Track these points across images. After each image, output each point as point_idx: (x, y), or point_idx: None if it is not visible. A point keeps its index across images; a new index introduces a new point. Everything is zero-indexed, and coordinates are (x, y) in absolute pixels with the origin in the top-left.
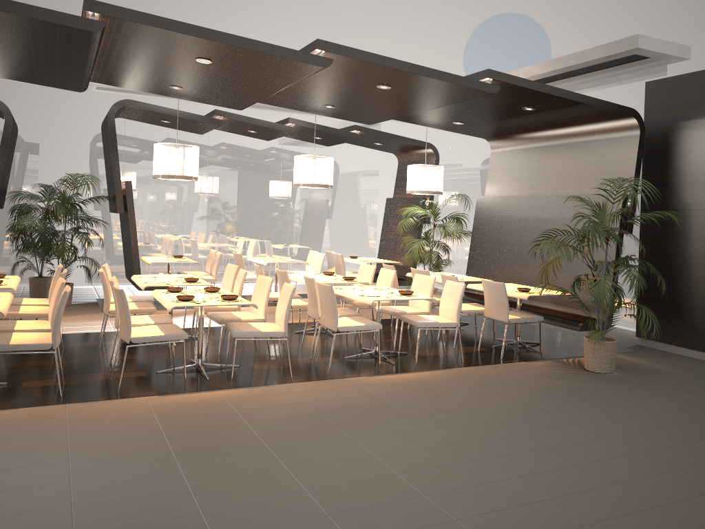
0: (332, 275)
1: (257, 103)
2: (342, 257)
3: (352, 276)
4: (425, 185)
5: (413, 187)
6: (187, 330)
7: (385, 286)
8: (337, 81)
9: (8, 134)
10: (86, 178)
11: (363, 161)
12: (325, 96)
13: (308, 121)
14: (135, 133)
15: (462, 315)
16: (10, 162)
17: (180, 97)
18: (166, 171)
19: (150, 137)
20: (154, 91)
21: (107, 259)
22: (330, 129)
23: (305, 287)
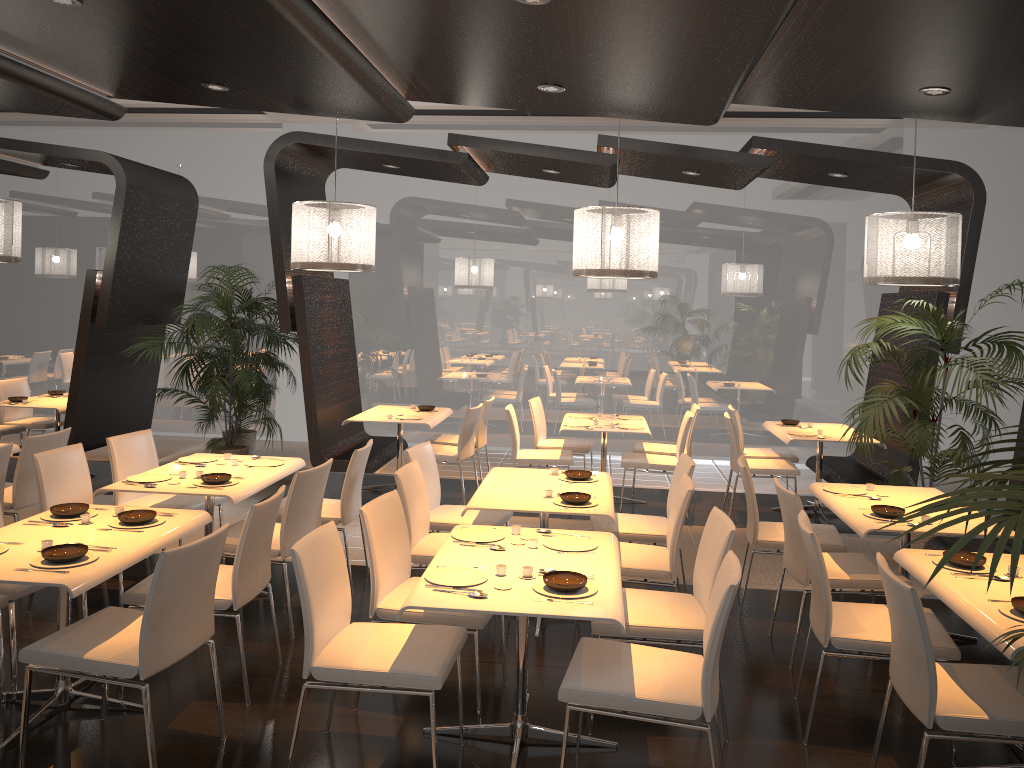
0: (581, 481)
1: (631, 121)
2: (732, 426)
3: (757, 467)
4: (901, 263)
5: (872, 269)
6: (290, 568)
7: (605, 539)
8: (427, 6)
9: (120, 207)
10: (229, 273)
11: (859, 217)
12: (492, 58)
13: (733, 146)
14: (417, 194)
15: (831, 653)
16: (174, 251)
17: (275, 109)
18: (300, 255)
19: (441, 199)
20: (225, 104)
21: (377, 403)
22: (691, 151)
23: (715, 473)
